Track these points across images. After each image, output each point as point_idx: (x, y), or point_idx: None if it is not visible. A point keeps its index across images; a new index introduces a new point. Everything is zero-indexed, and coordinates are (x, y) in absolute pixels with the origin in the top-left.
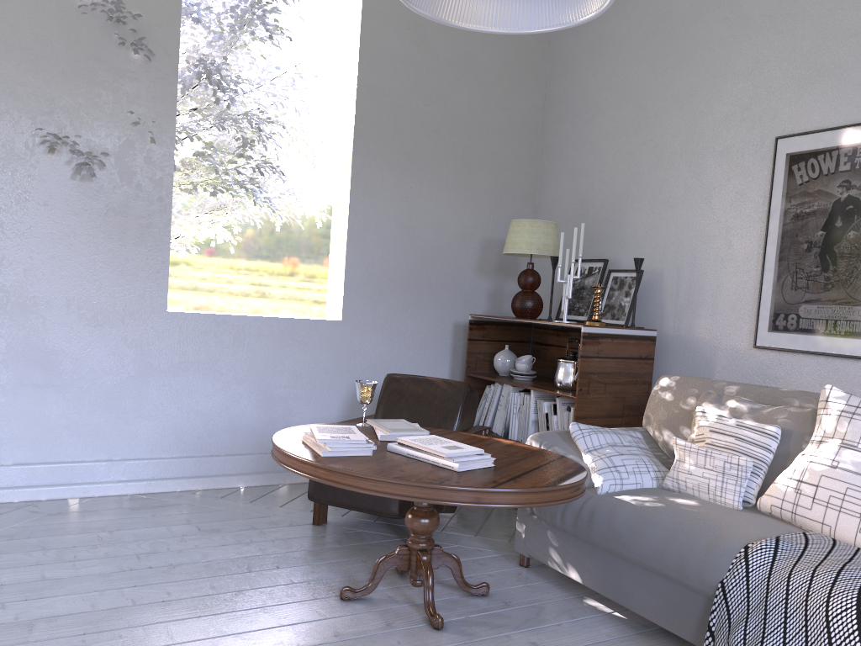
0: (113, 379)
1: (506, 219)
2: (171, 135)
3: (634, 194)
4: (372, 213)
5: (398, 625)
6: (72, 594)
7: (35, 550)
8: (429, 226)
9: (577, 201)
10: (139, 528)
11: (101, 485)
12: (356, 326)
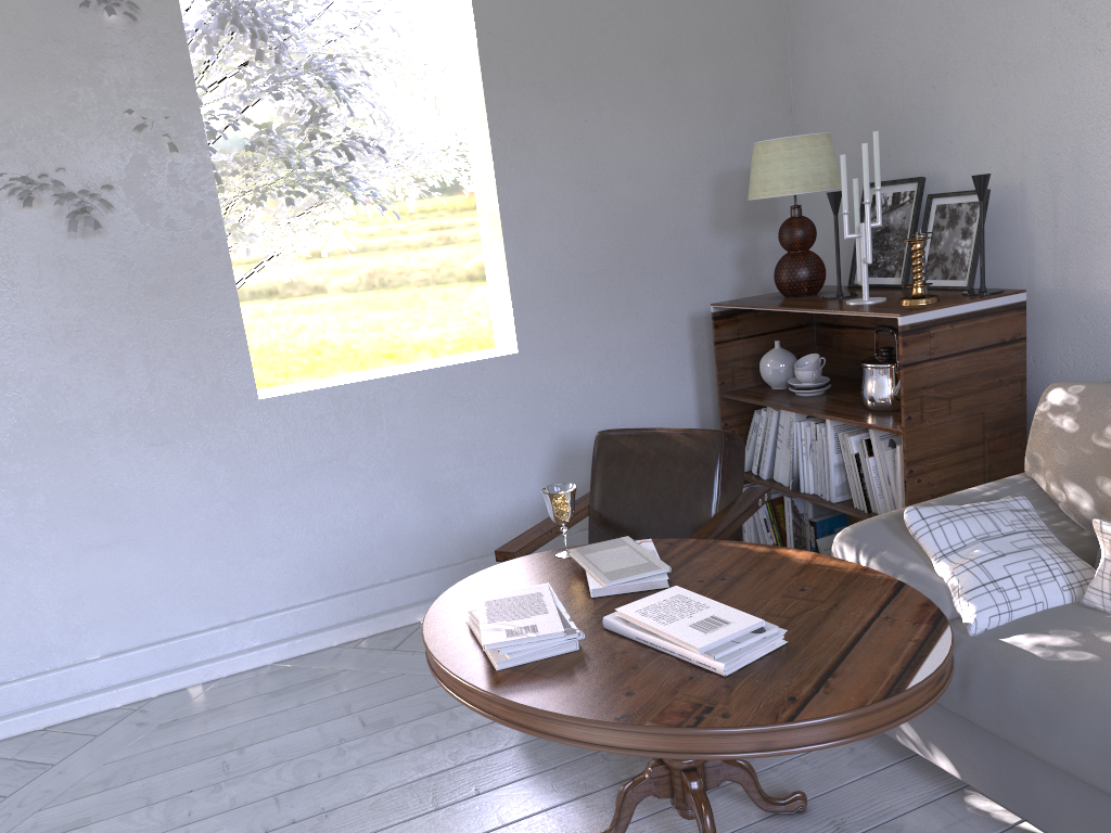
0: (207, 513)
1: (746, 134)
2: (198, 131)
3: (957, 57)
4: (533, 177)
5: None
6: None
7: (137, 808)
8: (625, 176)
9: (858, 83)
10: (281, 735)
11: (227, 661)
12: (542, 356)
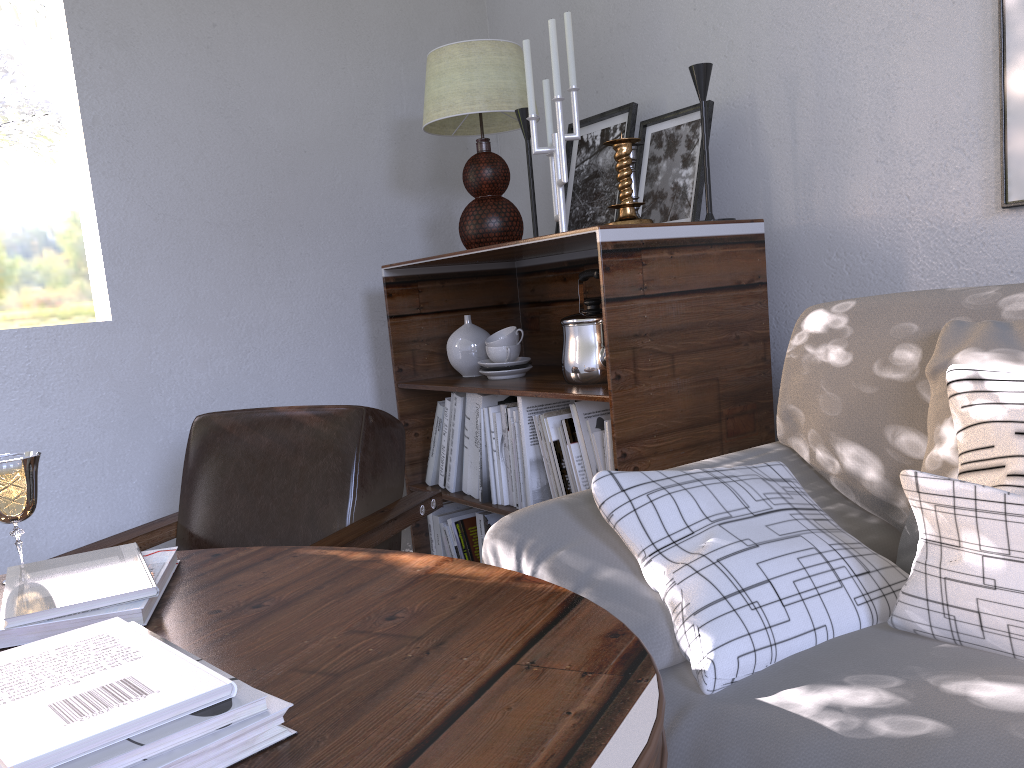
0: None
1: None
2: None
3: None
4: (136, 85)
5: None
6: None
7: None
8: (272, 104)
9: (559, 11)
10: None
11: None
12: (151, 328)
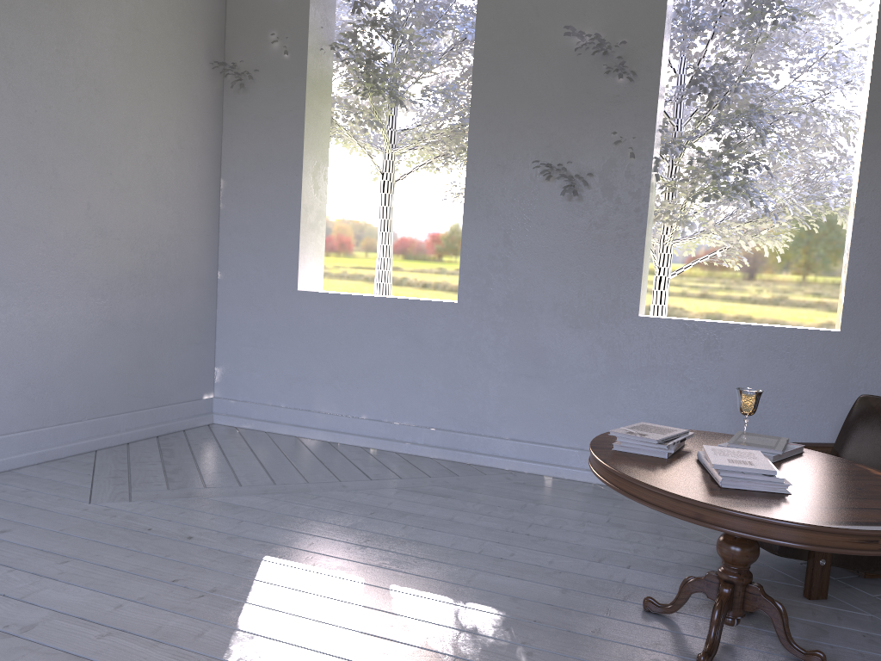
0: (587, 377)
1: None
2: (649, 147)
3: None
4: None
5: (665, 649)
6: (452, 533)
7: (472, 501)
8: None
9: None
10: (562, 508)
11: (570, 470)
12: (861, 339)
